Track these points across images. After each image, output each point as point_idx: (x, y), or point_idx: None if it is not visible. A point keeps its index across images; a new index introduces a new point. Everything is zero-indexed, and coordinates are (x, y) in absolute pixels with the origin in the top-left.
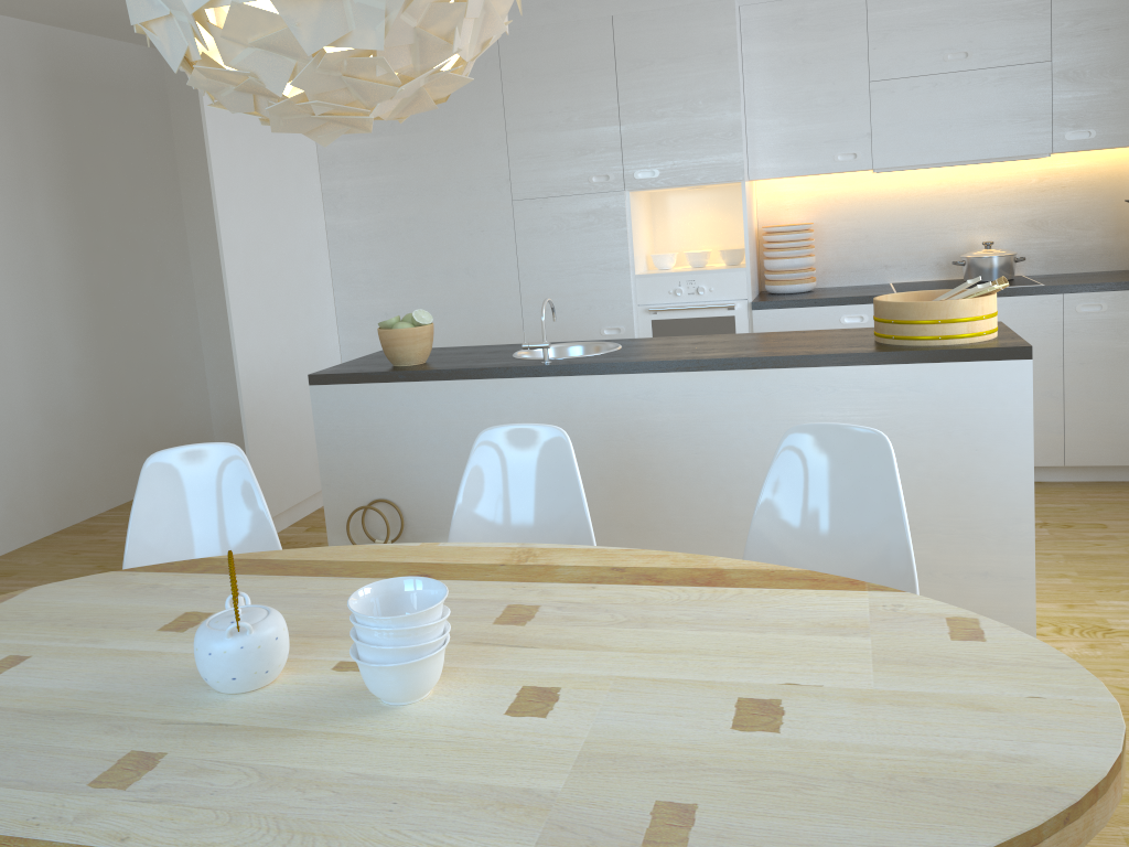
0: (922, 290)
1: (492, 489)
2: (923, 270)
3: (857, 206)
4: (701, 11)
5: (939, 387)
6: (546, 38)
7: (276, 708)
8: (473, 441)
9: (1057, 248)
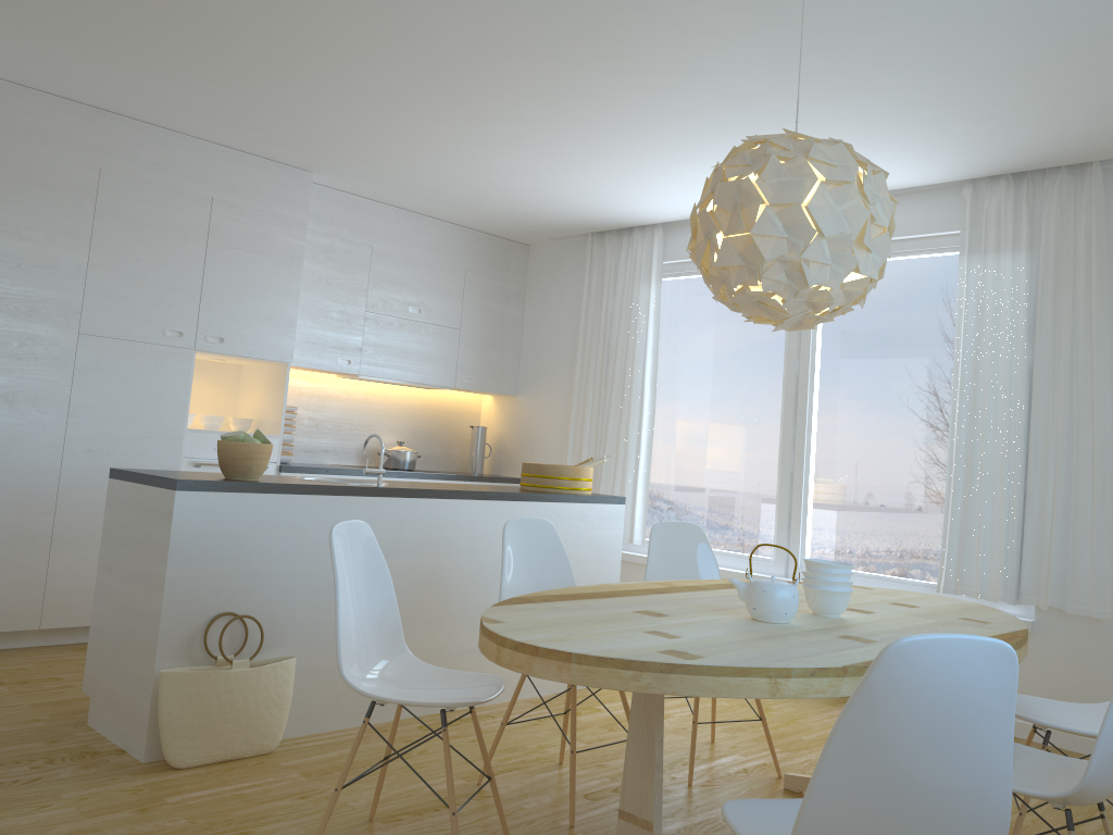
0: (388, 470)
1: (516, 564)
2: (349, 457)
3: (314, 400)
4: (283, 222)
5: (591, 518)
6: (149, 192)
7: (816, 623)
8: (324, 552)
9: (425, 452)
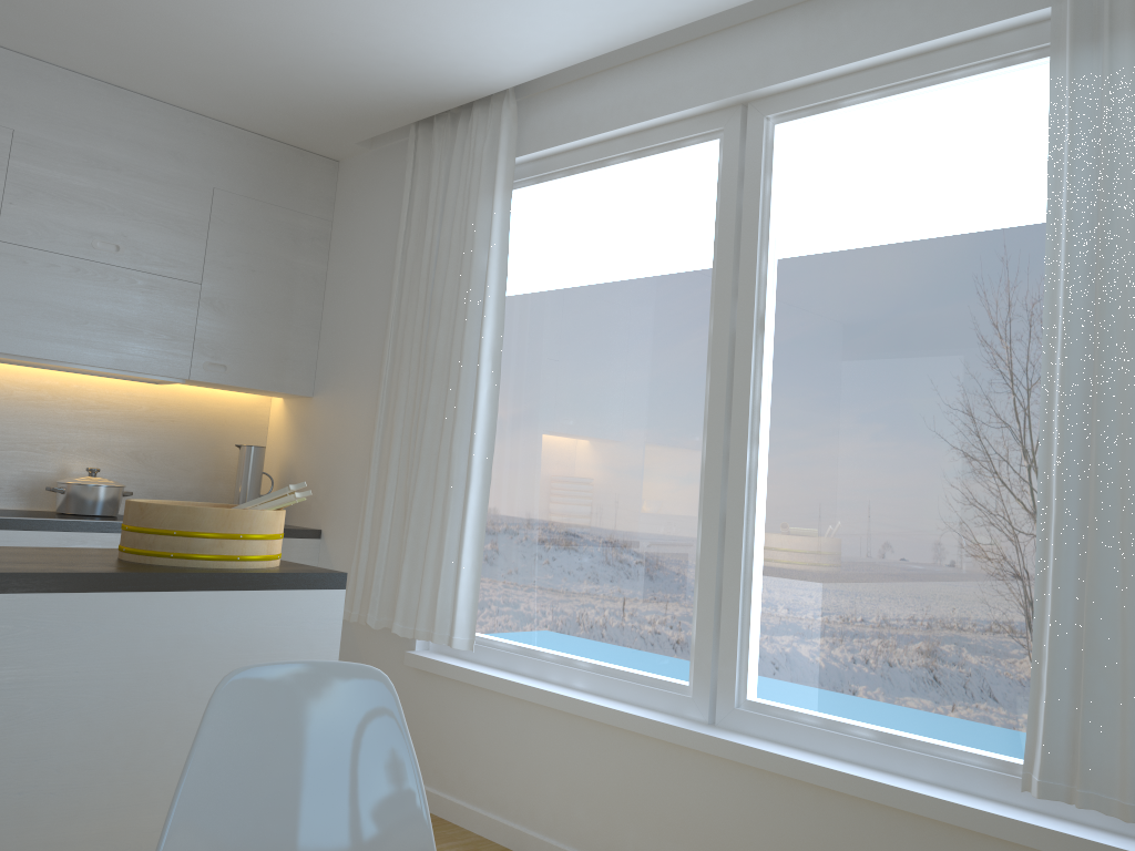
0: (27, 516)
1: None
2: None
3: None
4: None
5: (244, 624)
6: None
7: None
8: None
9: (158, 487)
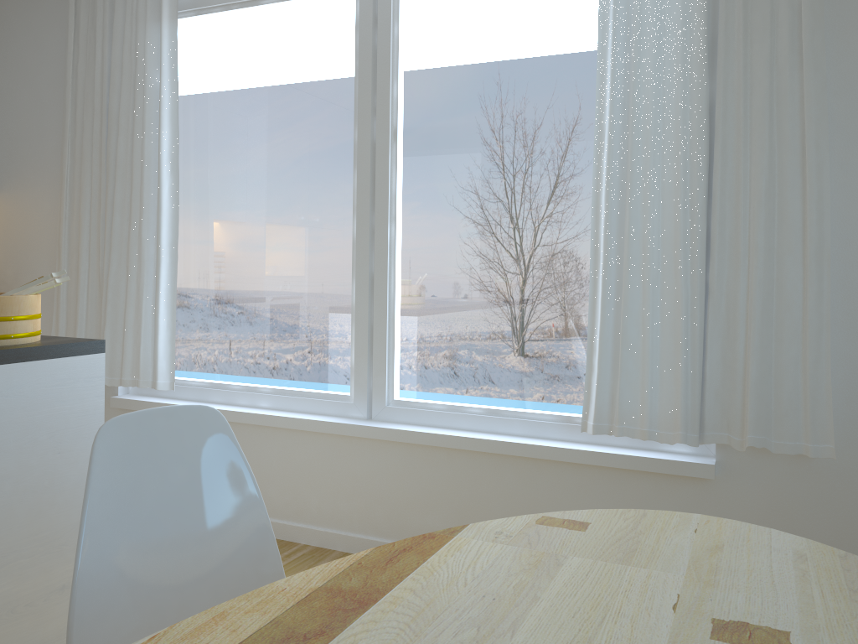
0: None
1: None
2: None
3: None
4: None
5: (29, 389)
6: None
7: None
8: None
9: None
